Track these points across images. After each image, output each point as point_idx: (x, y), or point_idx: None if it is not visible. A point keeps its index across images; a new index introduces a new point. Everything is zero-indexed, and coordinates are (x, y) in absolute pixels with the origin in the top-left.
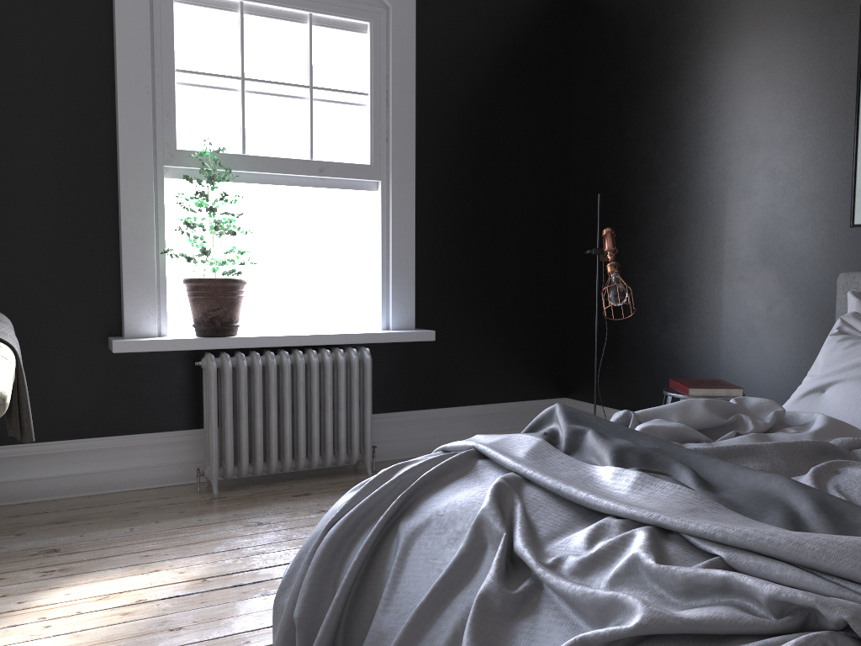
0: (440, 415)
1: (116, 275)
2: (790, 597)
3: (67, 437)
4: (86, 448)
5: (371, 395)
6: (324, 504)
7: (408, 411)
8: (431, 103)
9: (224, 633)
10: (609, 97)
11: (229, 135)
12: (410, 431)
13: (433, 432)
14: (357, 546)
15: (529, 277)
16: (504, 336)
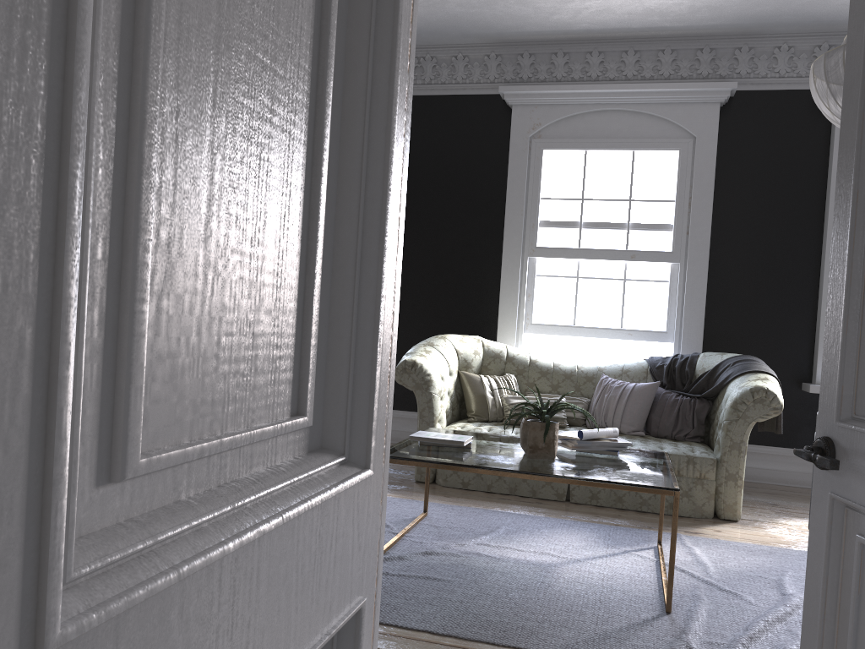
0: None
1: (811, 342)
2: None
3: (768, 444)
4: (779, 453)
5: None
6: None
7: None
8: None
9: None
10: None
11: None
12: None
13: None
14: None
15: None
16: None
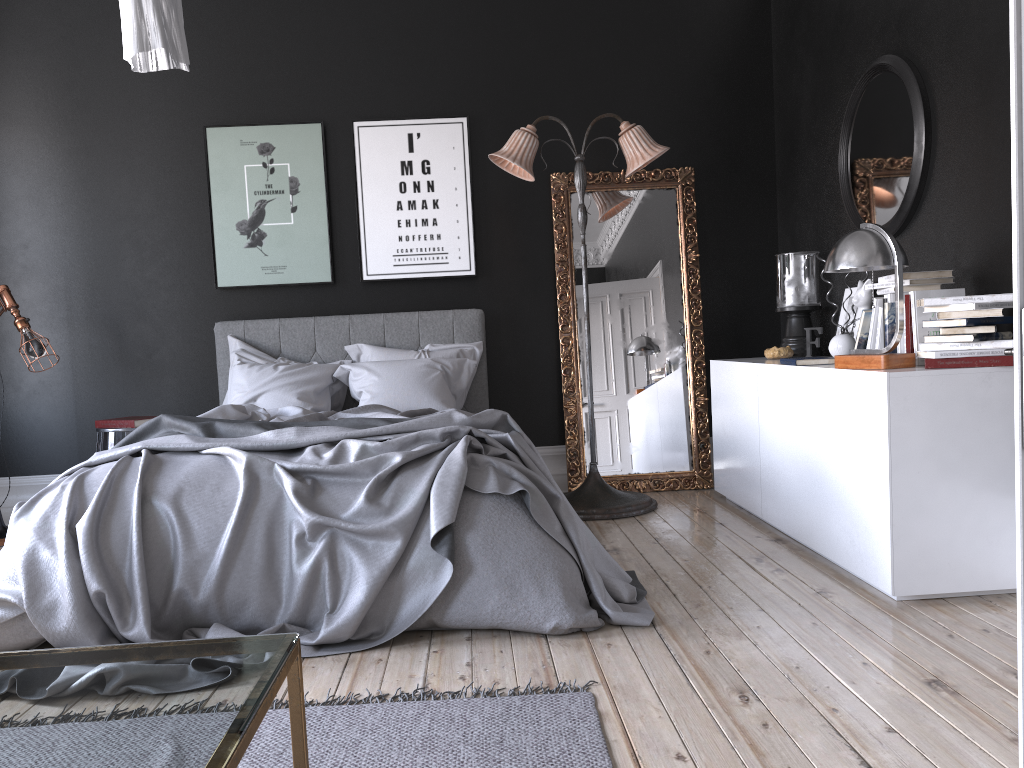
0: None
1: None
2: (450, 429)
3: None
4: None
5: None
6: None
7: None
8: None
9: None
10: None
11: None
12: None
13: None
14: (114, 529)
15: None
16: None
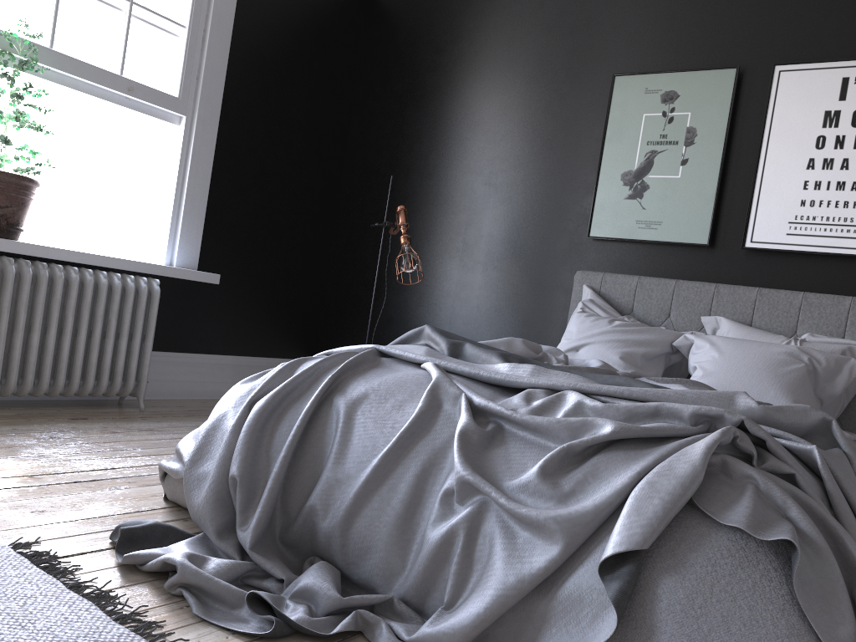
0: (204, 361)
1: None
2: (708, 410)
3: None
4: None
5: (155, 327)
6: (112, 427)
7: (174, 353)
8: (239, 56)
9: (97, 515)
10: (393, 97)
11: (38, 23)
12: (174, 373)
13: (195, 377)
14: (287, 418)
15: (299, 242)
16: (271, 293)
